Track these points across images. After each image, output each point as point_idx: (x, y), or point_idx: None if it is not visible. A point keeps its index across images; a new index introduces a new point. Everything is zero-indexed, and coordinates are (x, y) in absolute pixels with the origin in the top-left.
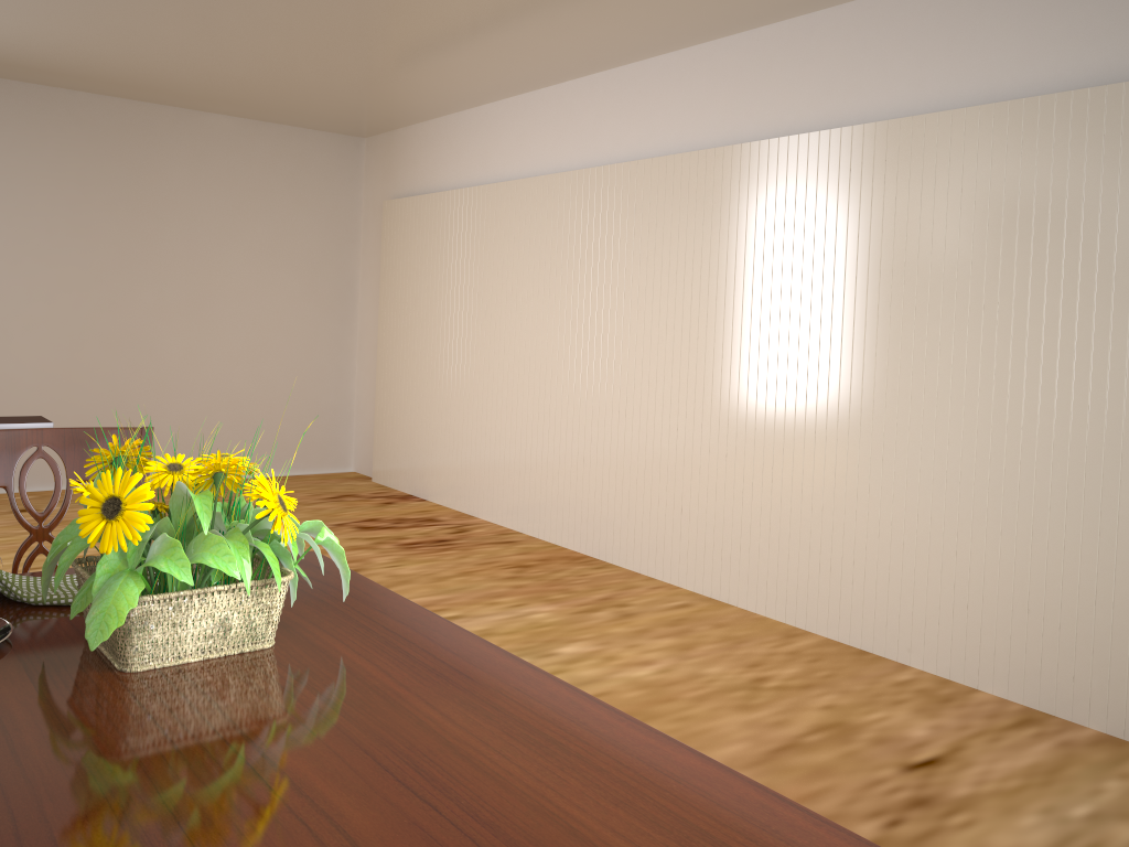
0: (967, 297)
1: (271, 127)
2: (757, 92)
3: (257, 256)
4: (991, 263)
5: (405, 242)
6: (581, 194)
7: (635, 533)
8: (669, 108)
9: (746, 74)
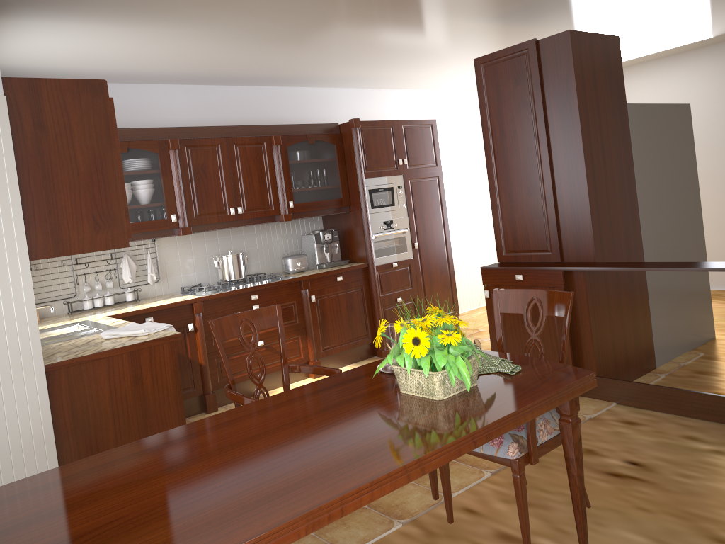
0: None
1: None
2: None
3: None
4: None
5: None
6: None
7: None
8: None
9: None
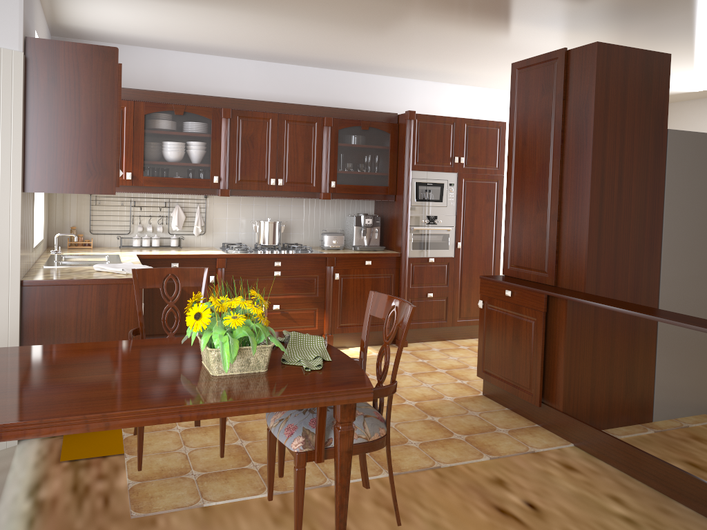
0: None
1: None
2: None
3: None
4: None
5: None
6: None
7: None
8: None
9: None
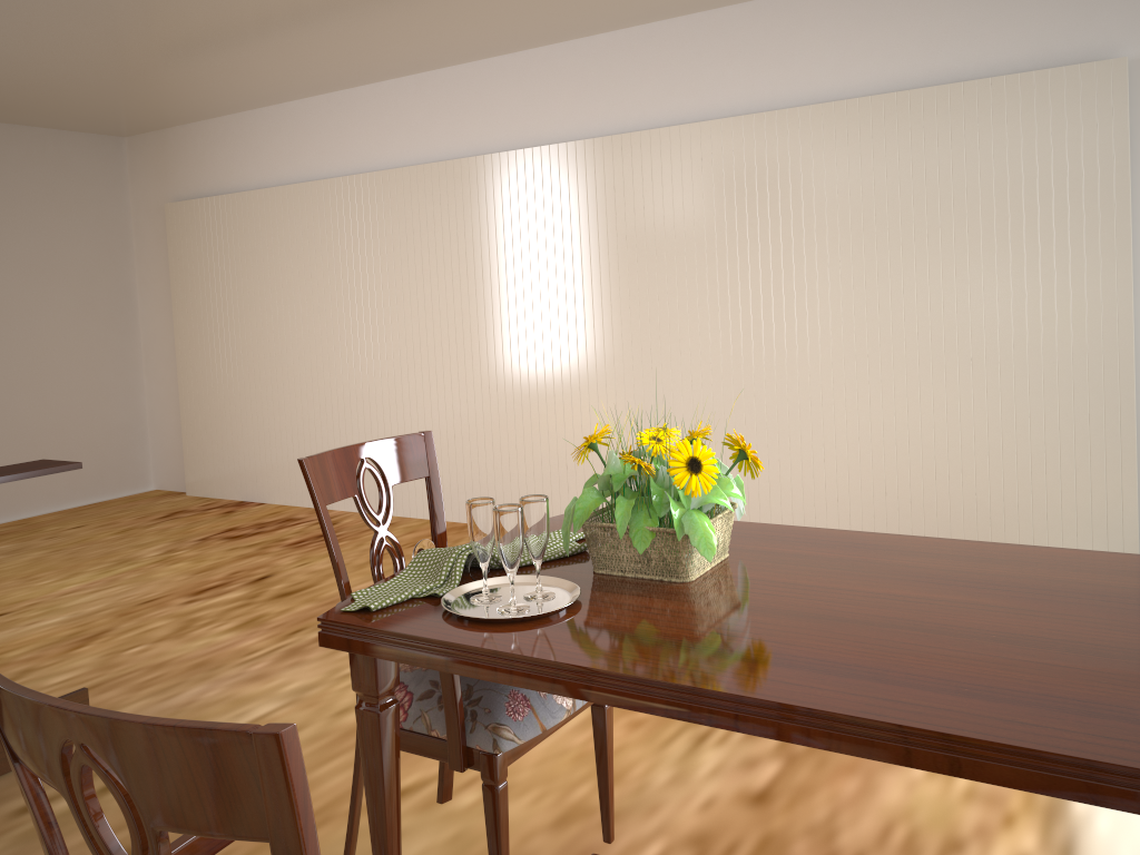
0: (814, 258)
1: (24, 130)
2: (601, 92)
3: (25, 272)
4: (831, 230)
5: (201, 245)
6: (423, 188)
7: (520, 494)
8: (510, 106)
9: (588, 76)
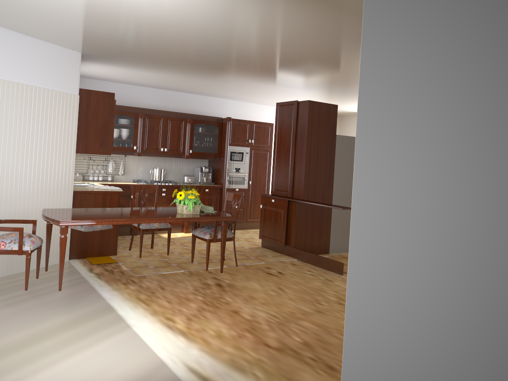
0: None
1: None
2: None
3: None
4: None
5: None
6: None
7: None
8: None
9: None
